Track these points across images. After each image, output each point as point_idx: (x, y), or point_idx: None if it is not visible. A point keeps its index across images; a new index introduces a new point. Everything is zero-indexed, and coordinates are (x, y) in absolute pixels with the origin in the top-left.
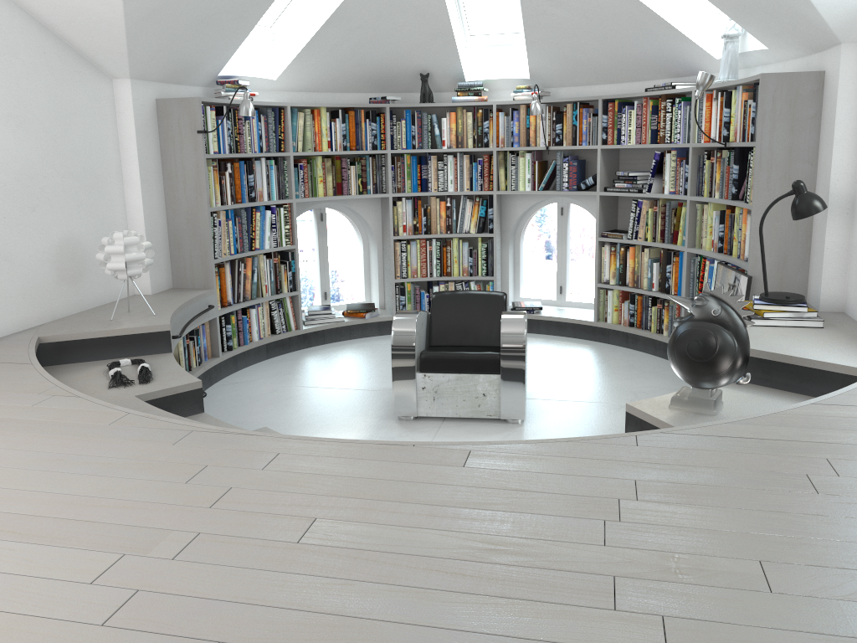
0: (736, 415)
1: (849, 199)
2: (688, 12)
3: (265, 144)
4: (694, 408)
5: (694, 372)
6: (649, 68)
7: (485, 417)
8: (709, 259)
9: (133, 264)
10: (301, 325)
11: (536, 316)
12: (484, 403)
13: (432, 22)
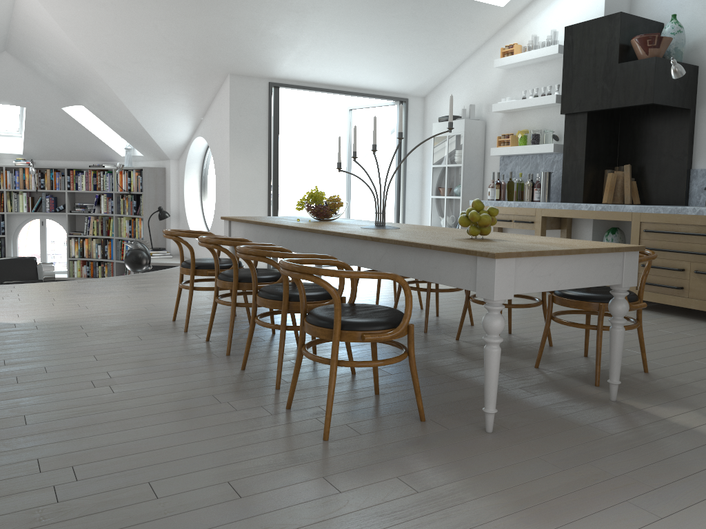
0: None
1: (177, 213)
2: (109, 136)
3: None
4: None
5: (134, 265)
6: (89, 156)
7: None
8: (126, 241)
9: None
10: None
11: None
12: None
13: None
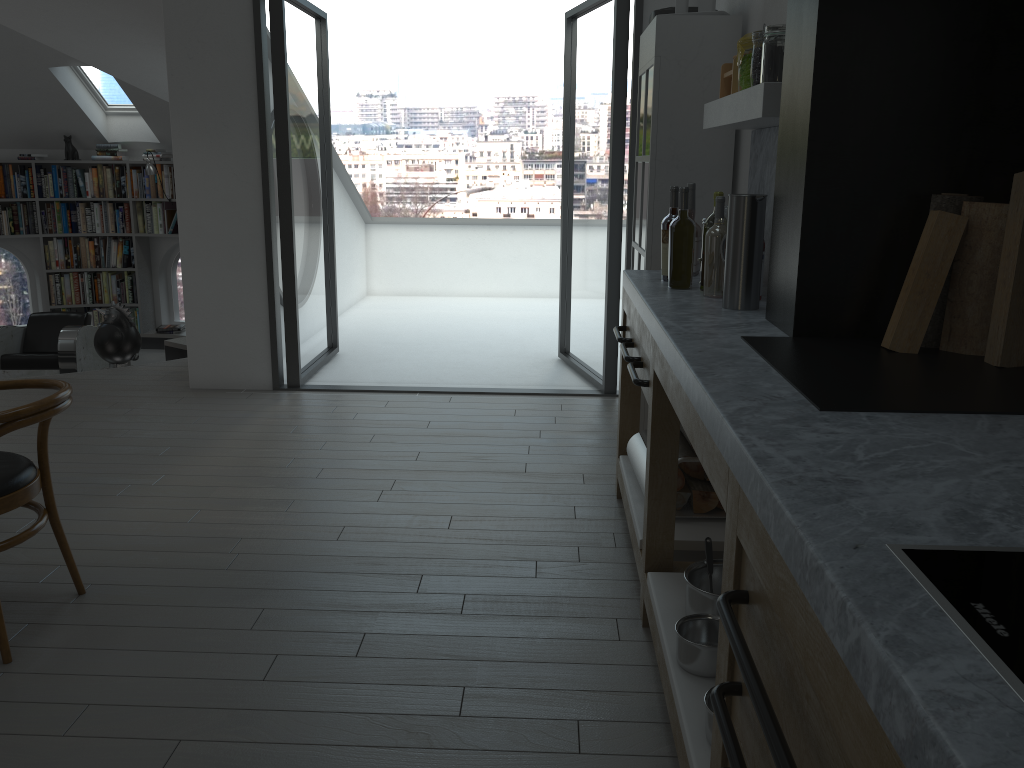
0: None
1: None
2: None
3: None
4: None
5: (101, 353)
6: None
7: None
8: None
9: None
10: None
11: (174, 336)
12: None
13: (57, 98)
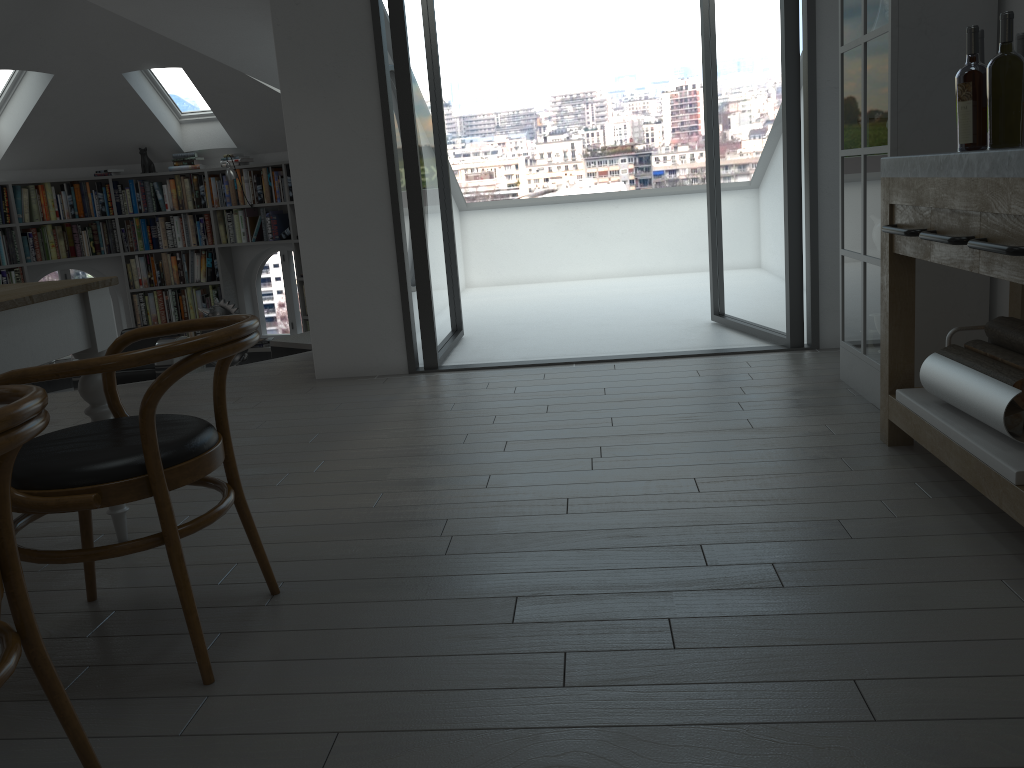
0: None
1: None
2: None
3: None
4: None
5: None
6: None
7: None
8: None
9: None
10: None
11: (264, 349)
12: None
13: (131, 107)
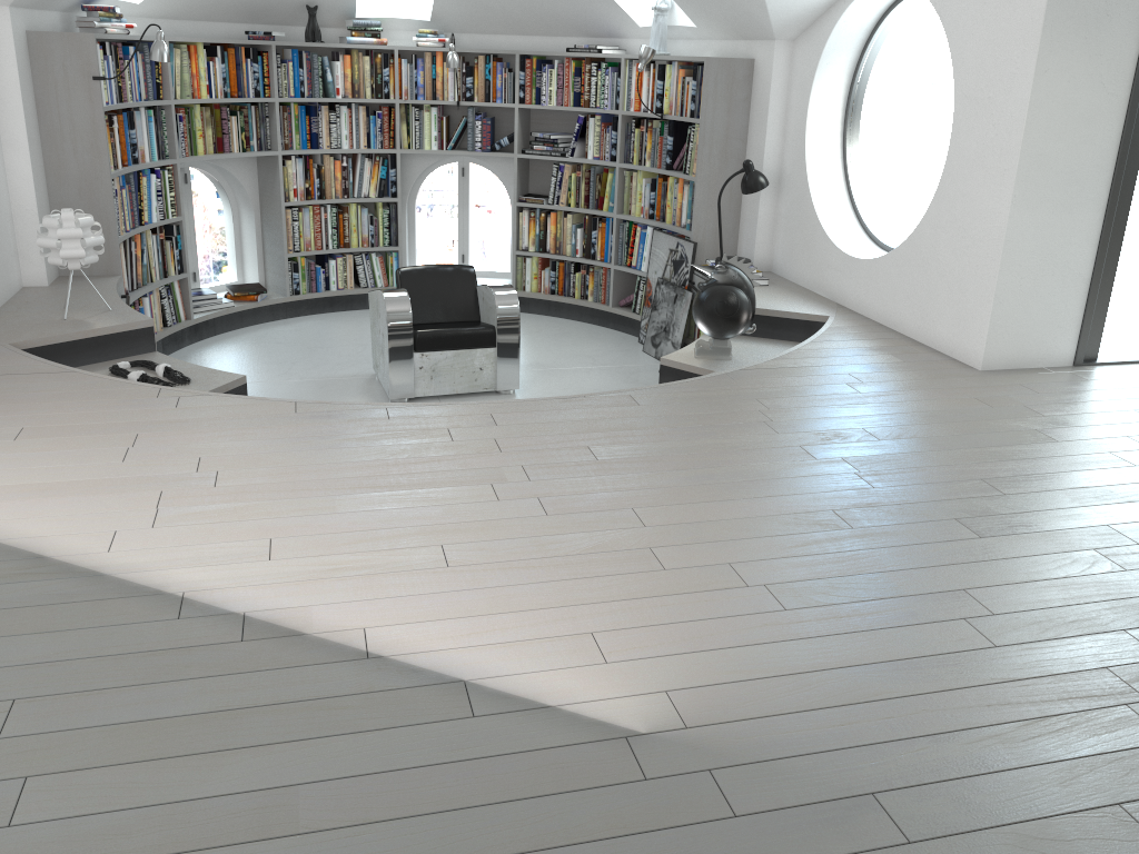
0: (745, 358)
1: (776, 175)
2: None
3: (145, 90)
4: (716, 356)
5: (720, 326)
6: (565, 25)
7: (482, 391)
8: (640, 226)
9: (88, 250)
10: (192, 314)
11: None
12: (480, 378)
13: None
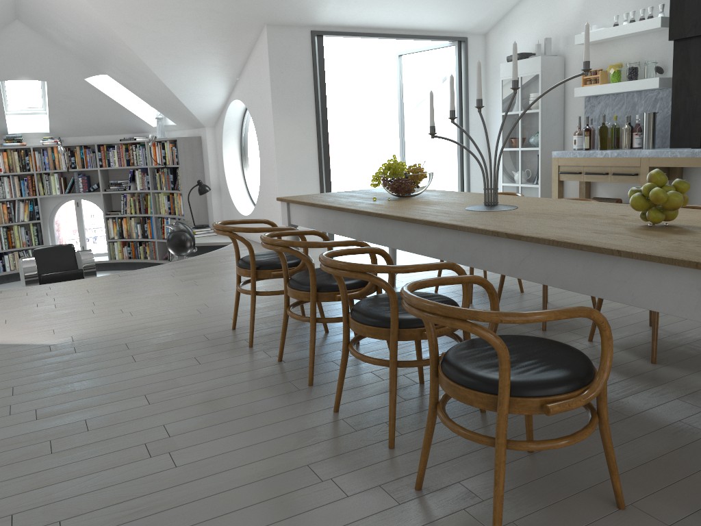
0: None
1: (218, 186)
2: (138, 106)
3: None
4: None
5: (178, 249)
6: (119, 129)
7: None
8: (165, 218)
9: None
10: None
11: None
12: None
13: None
